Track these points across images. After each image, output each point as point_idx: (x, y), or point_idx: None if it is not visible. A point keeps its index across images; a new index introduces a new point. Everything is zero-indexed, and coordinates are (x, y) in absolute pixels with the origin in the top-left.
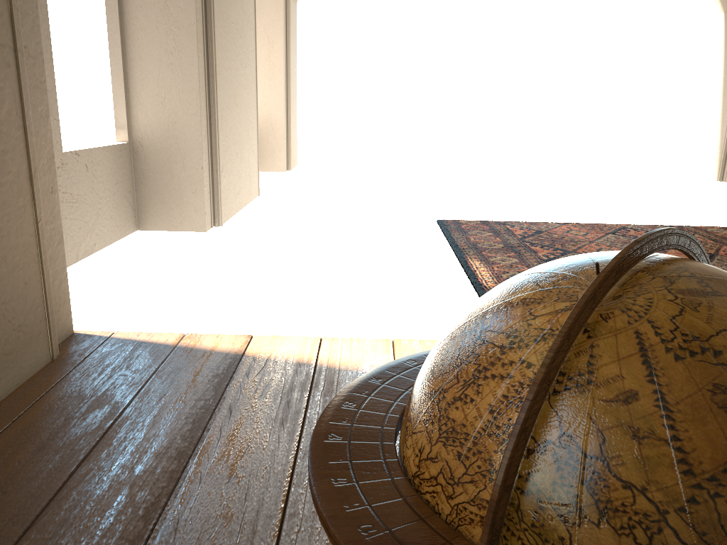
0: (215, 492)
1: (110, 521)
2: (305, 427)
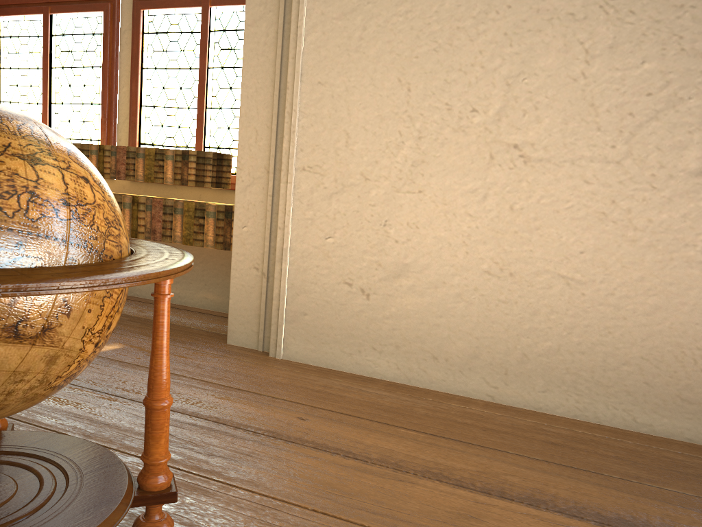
0: (455, 507)
1: (427, 459)
2: None
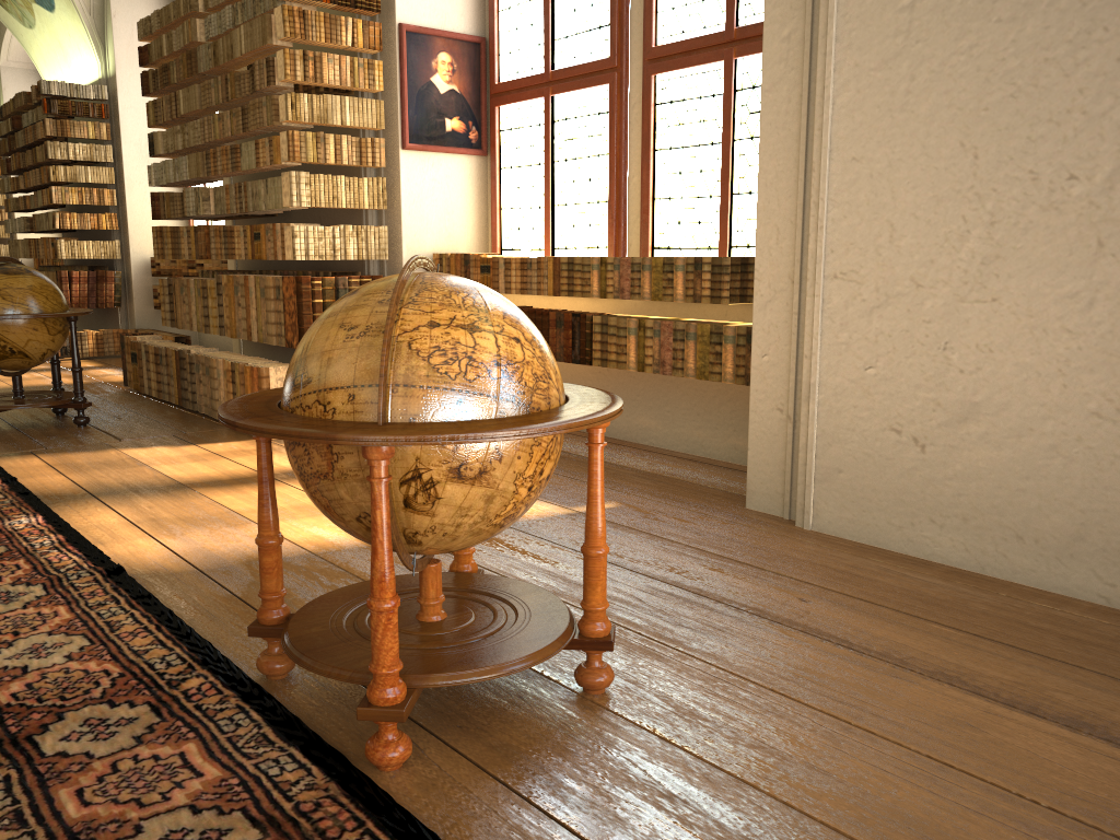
0: (953, 712)
1: (949, 660)
2: (1107, 836)
